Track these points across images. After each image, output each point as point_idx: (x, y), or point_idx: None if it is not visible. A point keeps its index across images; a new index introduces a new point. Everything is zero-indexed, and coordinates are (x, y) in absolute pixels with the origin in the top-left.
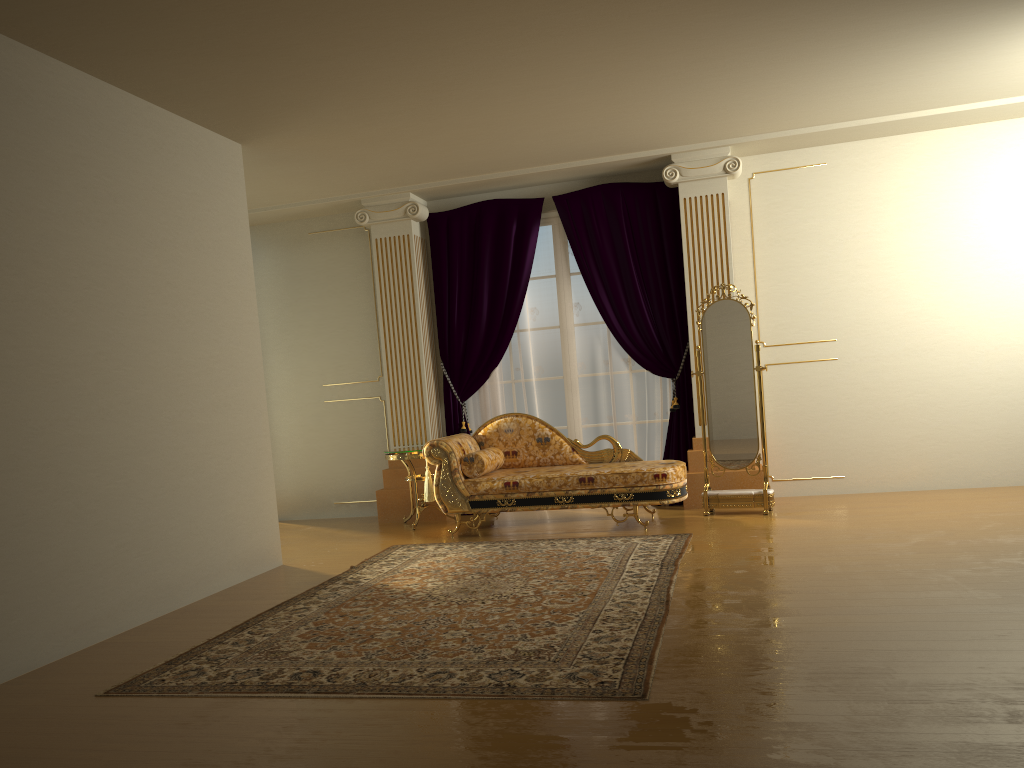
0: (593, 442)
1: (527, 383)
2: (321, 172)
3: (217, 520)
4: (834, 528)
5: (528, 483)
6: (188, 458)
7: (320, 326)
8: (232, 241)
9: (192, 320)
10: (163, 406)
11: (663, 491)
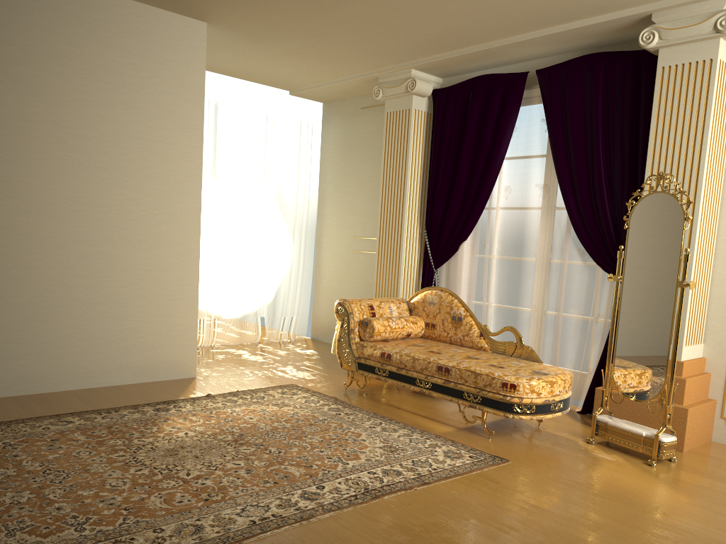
0: (499, 331)
1: (488, 260)
2: (311, 49)
3: (110, 331)
4: (672, 519)
5: (398, 358)
6: (79, 278)
7: (357, 187)
8: (177, 105)
9: (106, 168)
10: (53, 234)
11: (510, 403)
